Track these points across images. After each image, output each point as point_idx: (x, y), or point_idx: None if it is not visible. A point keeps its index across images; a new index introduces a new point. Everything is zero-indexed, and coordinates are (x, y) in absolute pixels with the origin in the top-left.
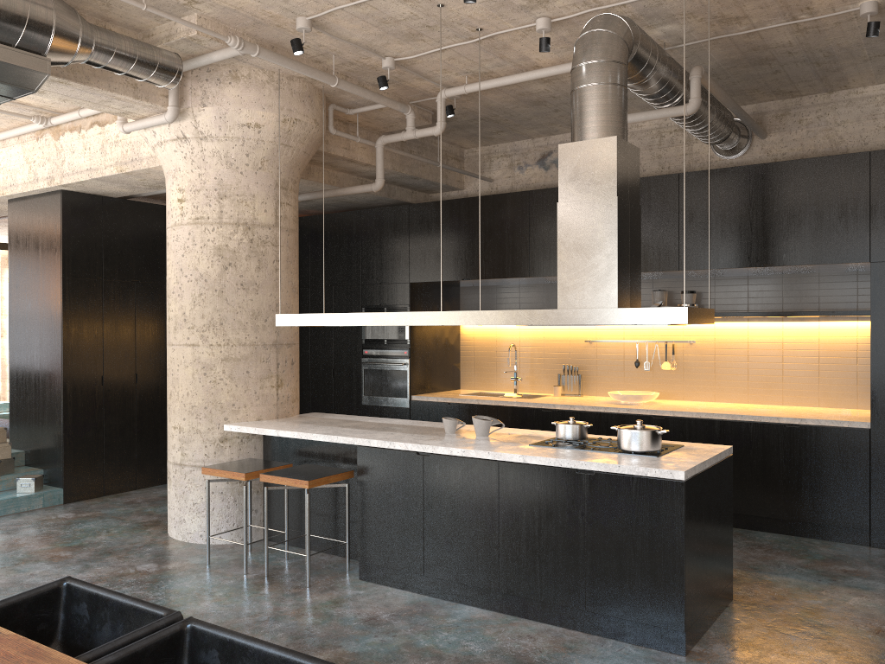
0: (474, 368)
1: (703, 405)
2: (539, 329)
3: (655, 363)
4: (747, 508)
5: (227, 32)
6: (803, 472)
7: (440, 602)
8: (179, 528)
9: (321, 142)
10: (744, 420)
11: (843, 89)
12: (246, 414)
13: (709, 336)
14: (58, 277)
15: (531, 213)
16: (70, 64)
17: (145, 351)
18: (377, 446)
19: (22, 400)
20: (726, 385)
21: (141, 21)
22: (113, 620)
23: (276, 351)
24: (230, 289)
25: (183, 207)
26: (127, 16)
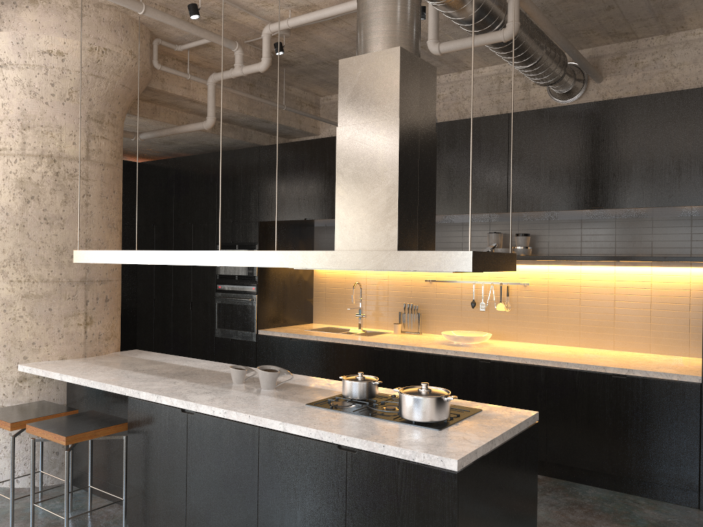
0: (326, 304)
1: (534, 349)
2: None
3: (491, 304)
4: (571, 460)
5: None
6: (629, 426)
7: None
8: None
9: (144, 76)
10: (570, 368)
11: (680, 30)
12: (48, 353)
13: (543, 279)
14: None
15: None
16: None
17: None
18: (146, 399)
19: None
20: (558, 327)
21: None
22: None
23: (85, 288)
24: (32, 223)
25: None
26: None
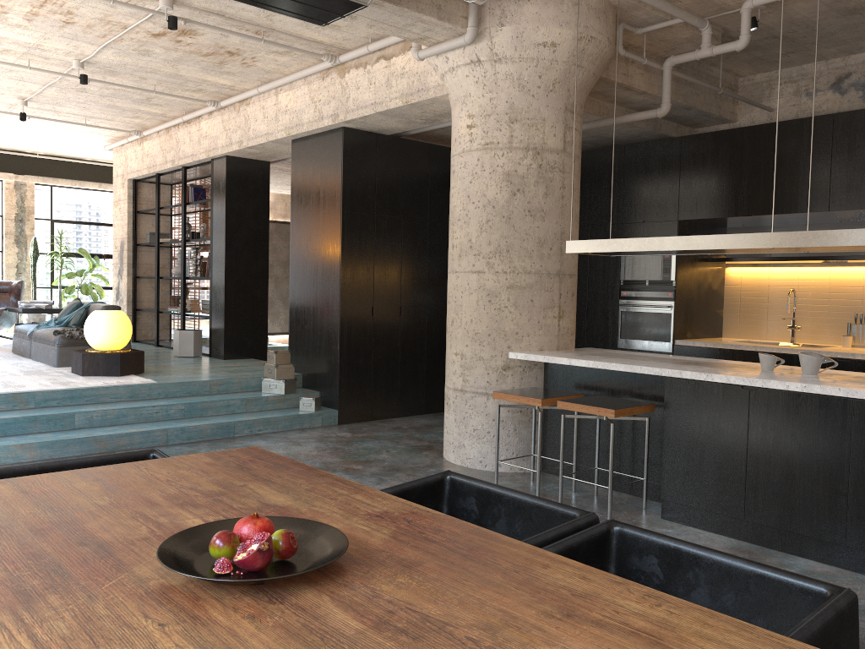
0: (740, 315)
1: None
2: (824, 274)
3: None
4: None
5: None
6: None
7: (765, 550)
8: (458, 453)
9: (608, 64)
10: None
11: None
12: (529, 343)
13: None
14: (338, 211)
15: (835, 139)
16: None
17: (409, 285)
18: (690, 378)
19: (300, 327)
20: None
21: None
22: (509, 517)
23: (559, 281)
24: (517, 215)
25: (472, 133)
26: None
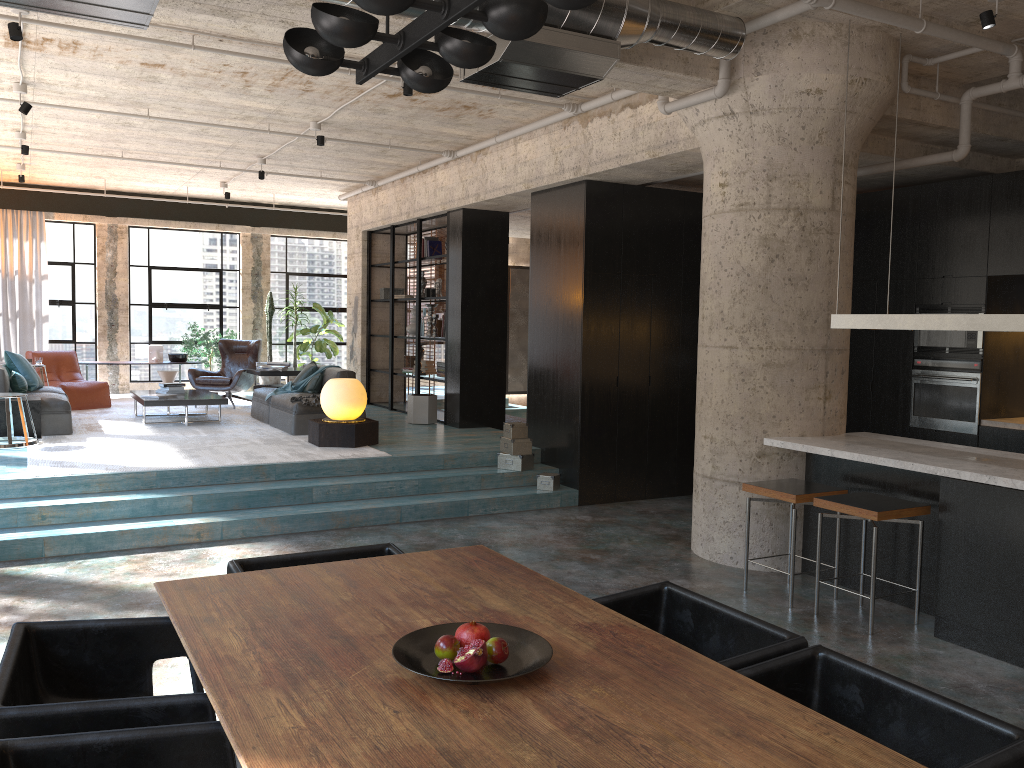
0: None
1: None
2: None
3: None
4: None
5: None
6: None
7: None
8: (706, 546)
9: (889, 104)
10: None
11: None
12: (788, 428)
13: None
14: (579, 272)
15: None
16: (634, 45)
17: (659, 352)
18: (969, 480)
19: (539, 397)
20: None
21: None
22: (722, 633)
23: (825, 357)
24: (775, 284)
25: (725, 193)
26: None
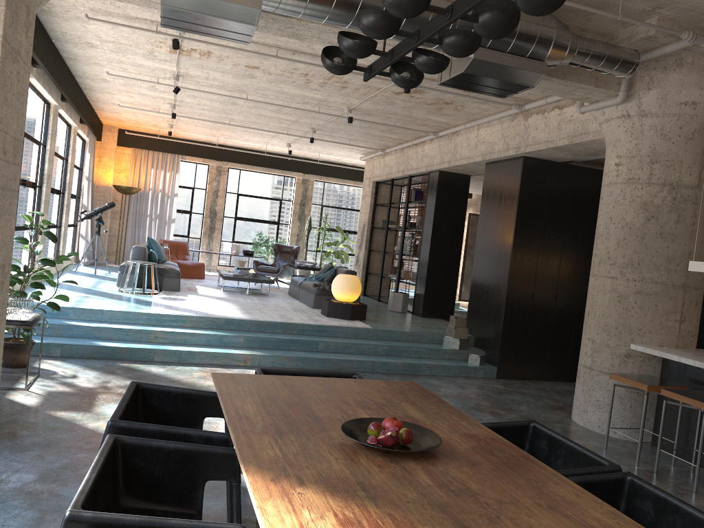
0: None
1: None
2: None
3: None
4: None
5: (680, 28)
6: None
7: None
8: (581, 416)
9: None
10: None
11: None
12: (650, 339)
13: None
14: (512, 218)
15: None
16: (558, 65)
17: (565, 279)
18: None
19: (476, 301)
20: None
21: (609, 28)
22: (565, 458)
23: (683, 292)
24: (649, 236)
25: (618, 170)
26: (599, 26)
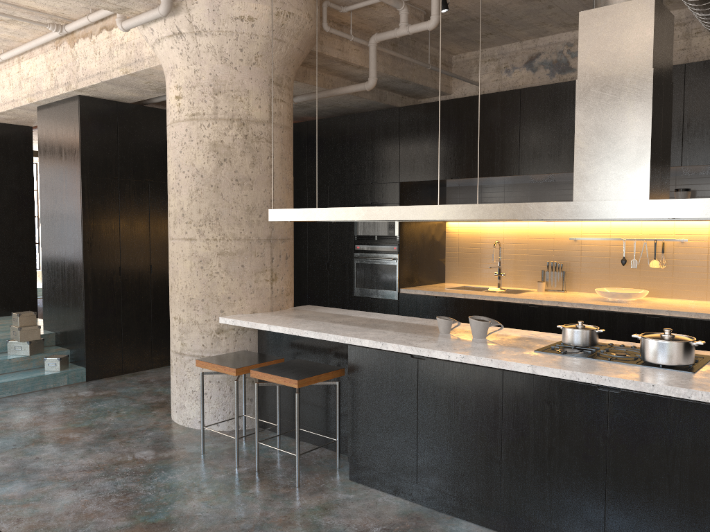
0: (459, 263)
1: (697, 305)
2: (523, 227)
3: (643, 261)
4: None
5: None
6: None
7: (434, 514)
8: (180, 413)
9: (315, 39)
10: None
11: None
12: (241, 307)
13: (703, 235)
14: (77, 177)
15: (522, 111)
16: None
17: (158, 245)
18: (368, 346)
19: (51, 288)
20: None
21: None
22: None
23: (271, 246)
24: (225, 184)
25: (180, 104)
26: None
